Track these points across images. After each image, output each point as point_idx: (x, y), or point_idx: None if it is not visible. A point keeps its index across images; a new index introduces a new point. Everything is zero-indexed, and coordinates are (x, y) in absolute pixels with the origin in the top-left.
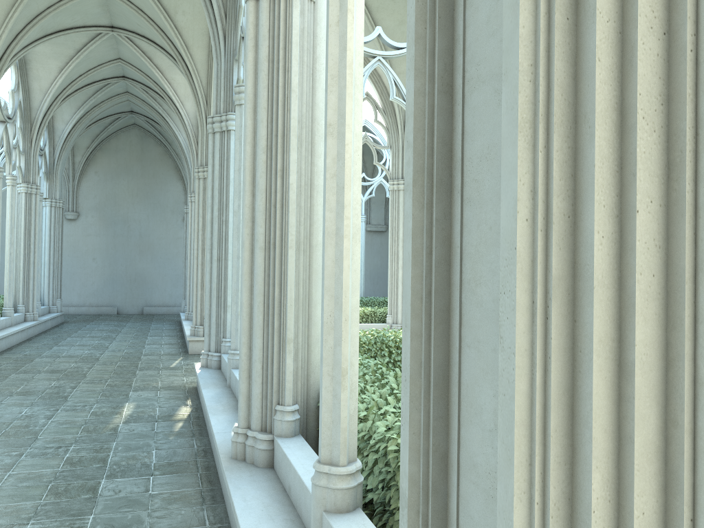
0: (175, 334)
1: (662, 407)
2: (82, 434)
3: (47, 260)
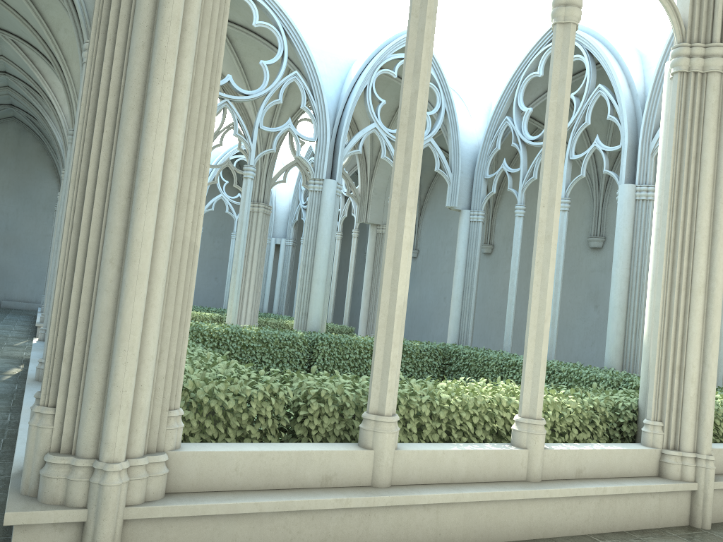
0: (29, 325)
1: (96, 260)
2: None
3: None
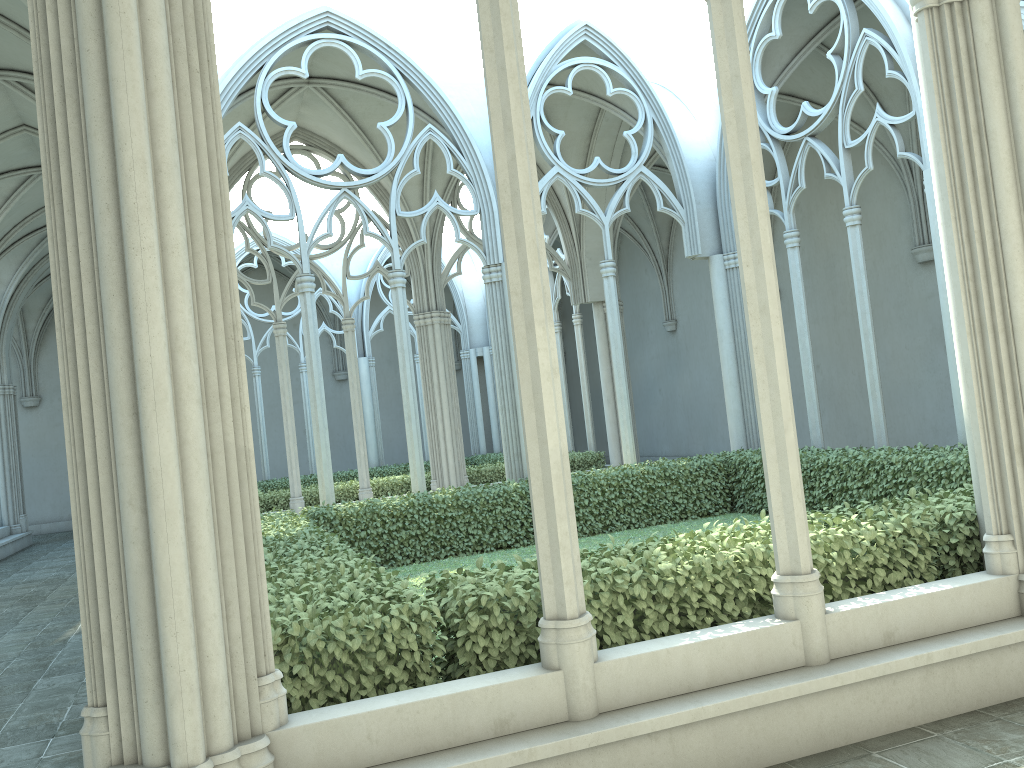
0: None
1: (114, 504)
2: (28, 649)
3: (0, 466)
